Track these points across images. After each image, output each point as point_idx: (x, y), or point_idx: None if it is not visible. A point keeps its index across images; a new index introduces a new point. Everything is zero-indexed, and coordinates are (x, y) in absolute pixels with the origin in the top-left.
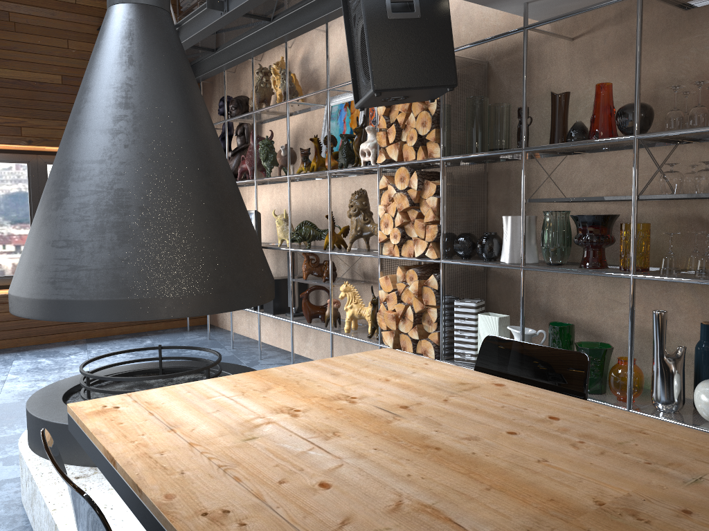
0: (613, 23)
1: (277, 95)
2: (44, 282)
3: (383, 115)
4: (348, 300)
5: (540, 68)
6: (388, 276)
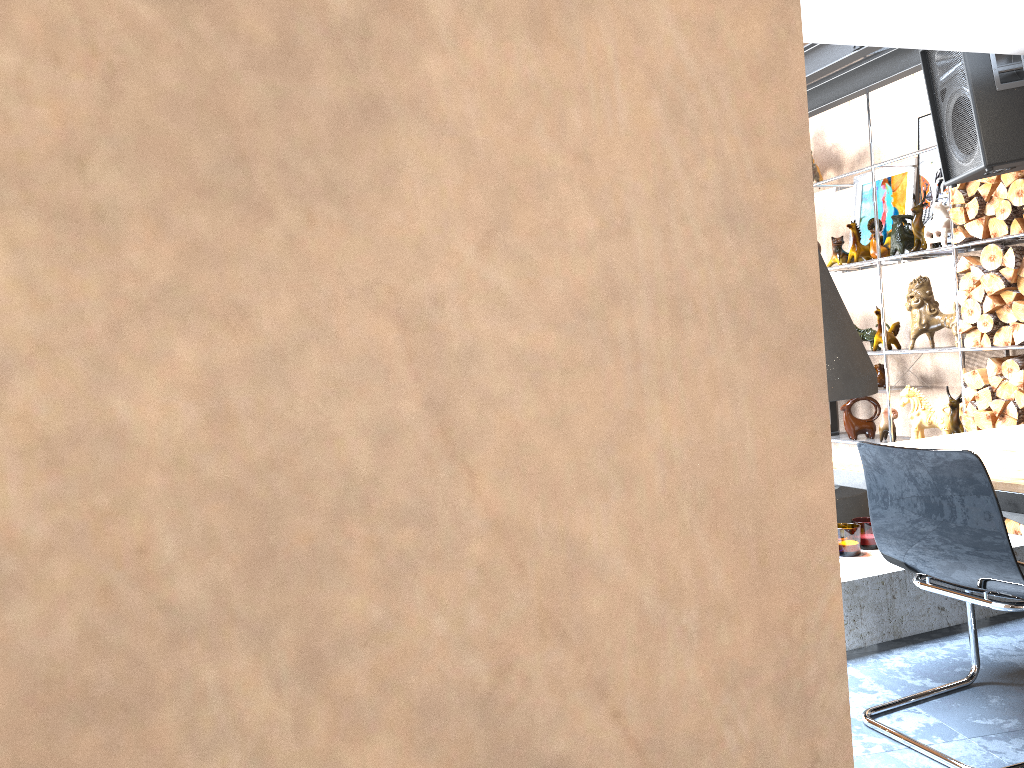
0: None
1: None
2: None
3: (958, 189)
4: (913, 406)
5: None
6: (975, 371)
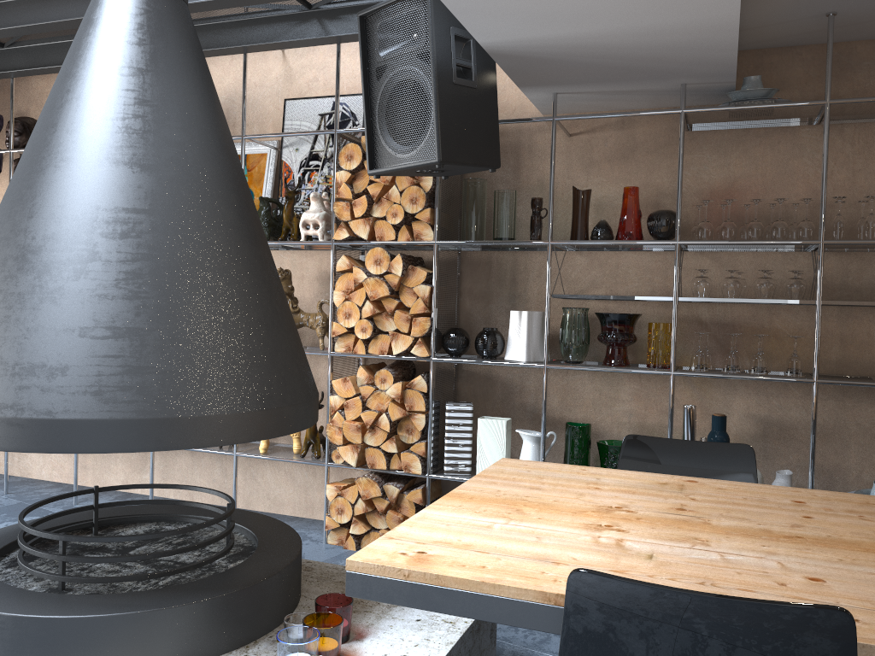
0: (615, 128)
1: None
2: (77, 393)
3: (346, 183)
4: None
5: (531, 158)
6: (347, 378)
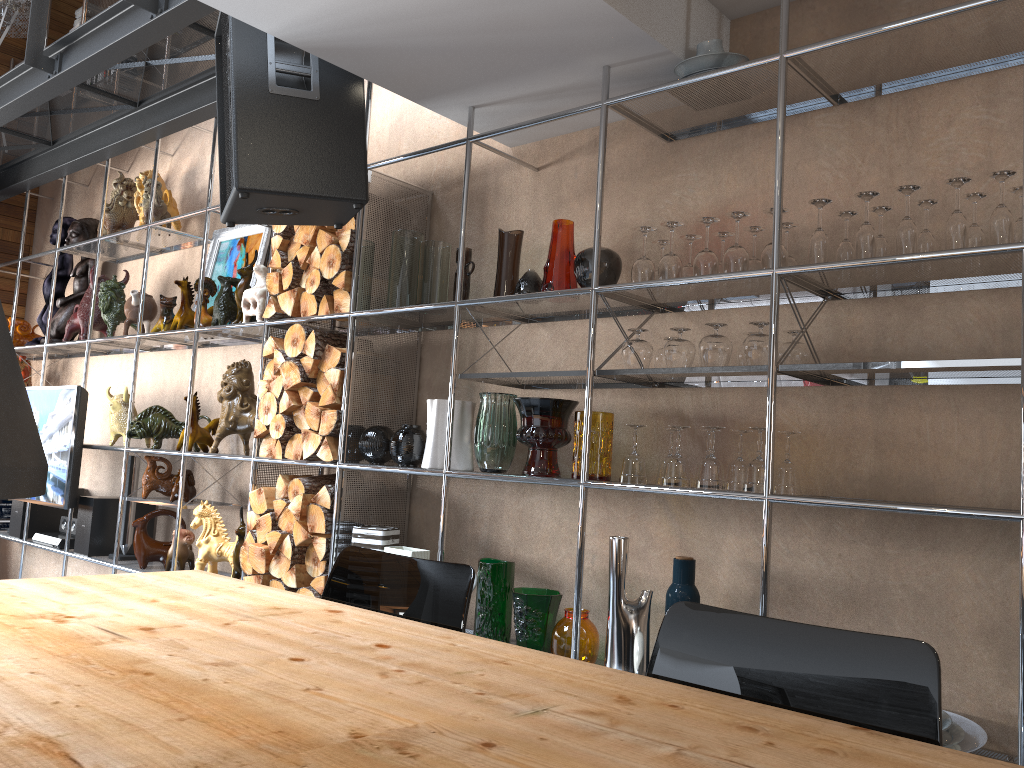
0: (586, 153)
1: (141, 219)
2: None
3: (278, 249)
4: (204, 530)
5: (497, 205)
6: (262, 489)
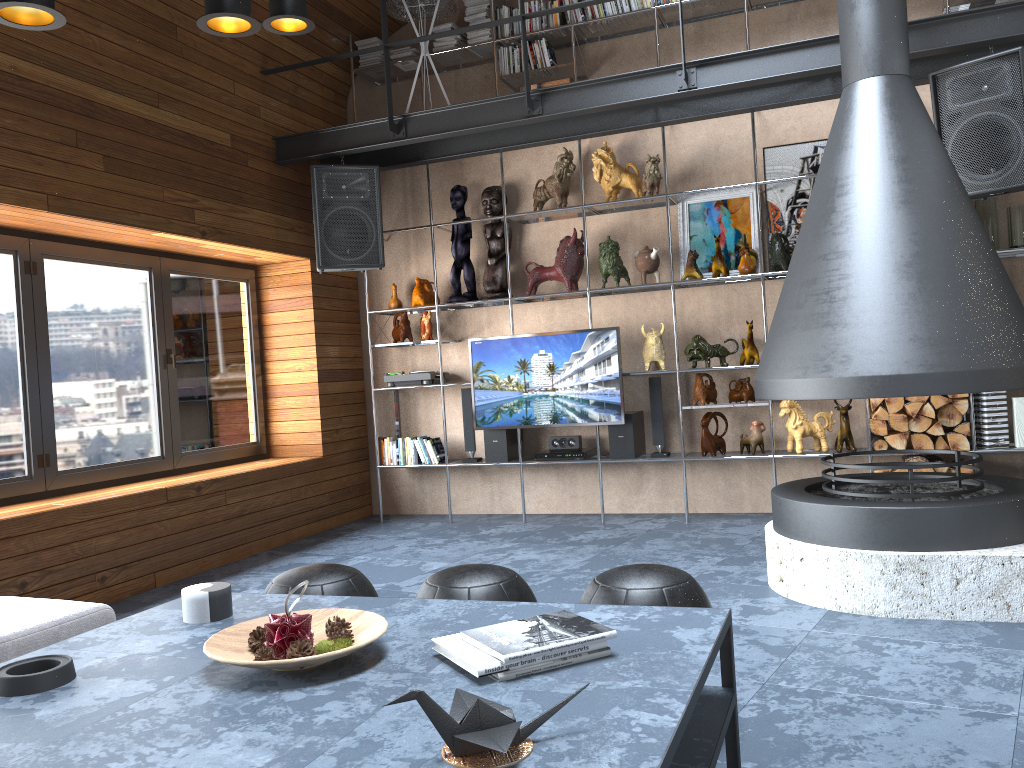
0: None
1: (610, 188)
2: (978, 352)
3: None
4: (795, 416)
5: None
6: None
